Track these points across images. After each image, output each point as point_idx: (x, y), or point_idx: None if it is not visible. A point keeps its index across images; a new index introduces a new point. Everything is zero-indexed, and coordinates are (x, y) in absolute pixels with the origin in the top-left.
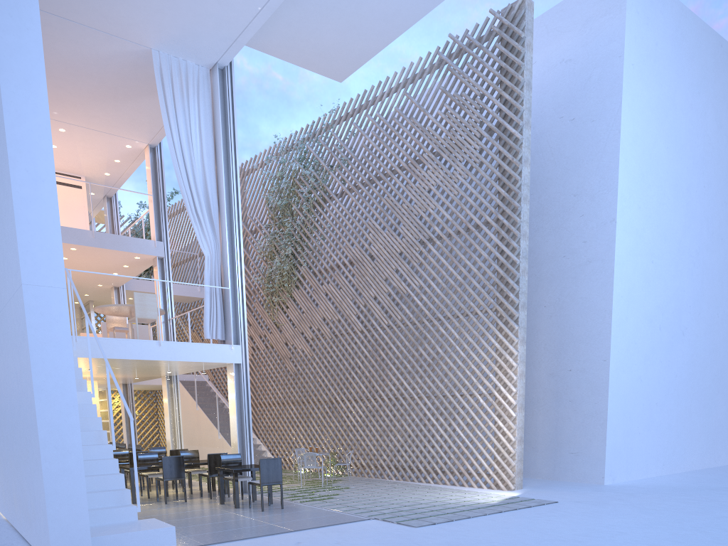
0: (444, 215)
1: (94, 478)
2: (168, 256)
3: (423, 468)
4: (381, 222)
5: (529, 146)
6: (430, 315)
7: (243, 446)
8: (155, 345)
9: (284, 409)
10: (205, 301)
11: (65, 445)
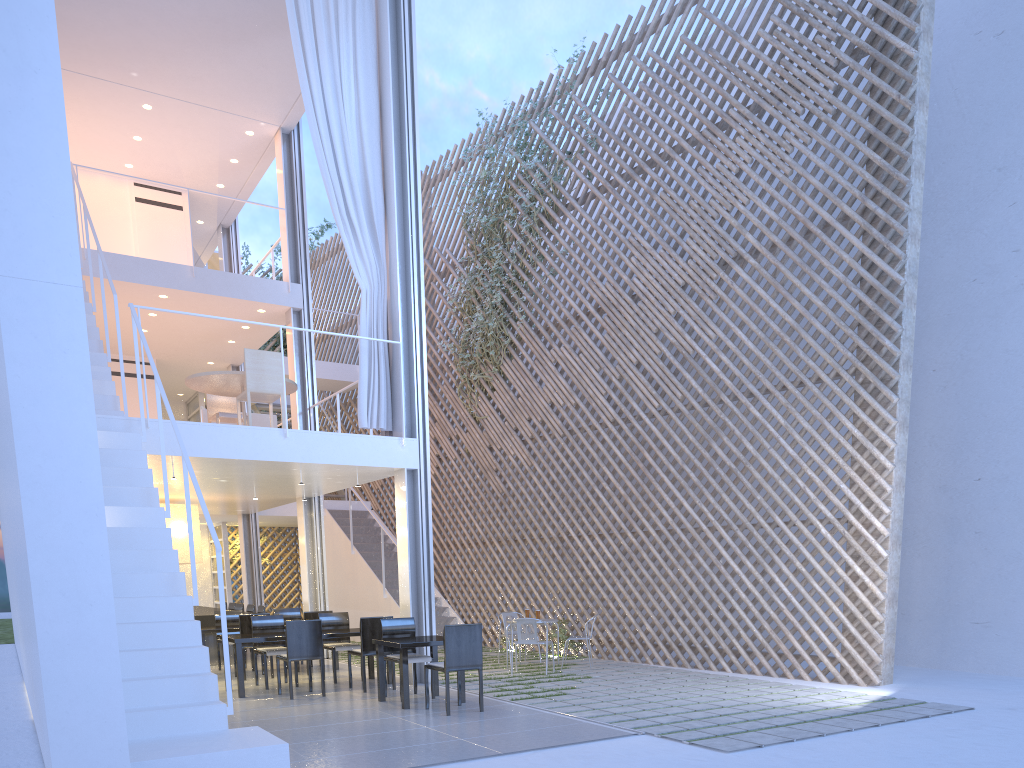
0: (764, 214)
1: (155, 653)
2: (309, 307)
3: (713, 646)
4: (651, 238)
5: (928, 73)
6: (734, 387)
7: (419, 606)
8: (277, 436)
9: (484, 552)
10: (360, 364)
11: (80, 589)
